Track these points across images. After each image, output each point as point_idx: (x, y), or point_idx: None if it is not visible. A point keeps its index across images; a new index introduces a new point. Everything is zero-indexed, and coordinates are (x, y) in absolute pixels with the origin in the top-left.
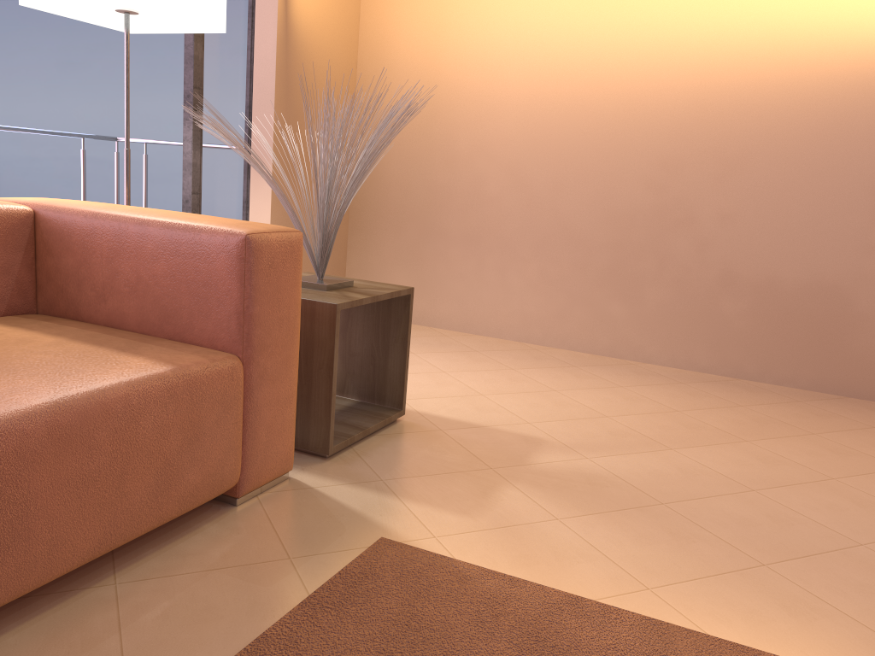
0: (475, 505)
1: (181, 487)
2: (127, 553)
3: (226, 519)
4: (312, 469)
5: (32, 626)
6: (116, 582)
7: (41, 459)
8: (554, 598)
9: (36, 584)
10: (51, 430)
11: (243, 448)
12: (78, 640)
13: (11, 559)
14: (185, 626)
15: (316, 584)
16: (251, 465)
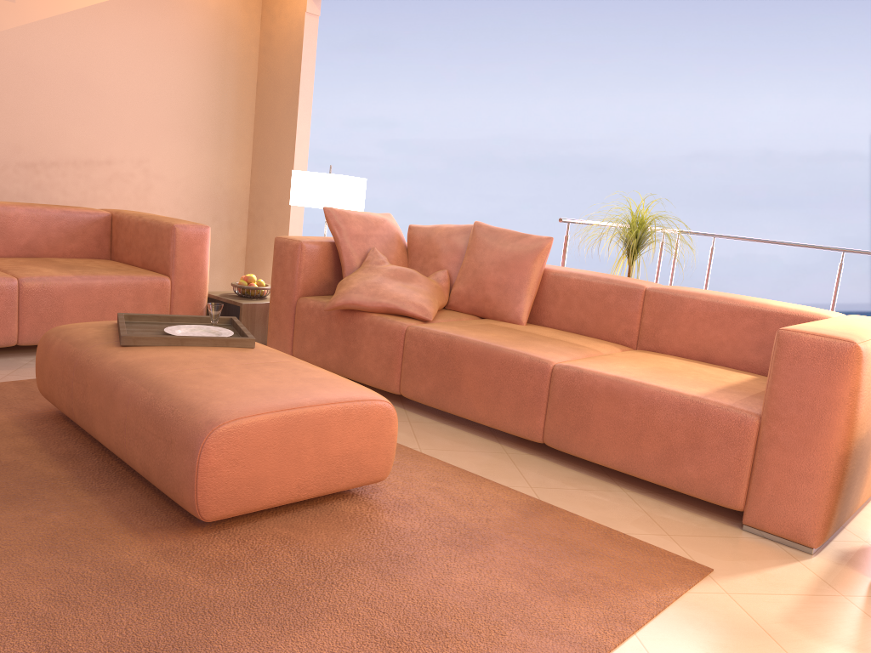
0: (814, 632)
1: (680, 470)
2: (659, 496)
3: (717, 524)
4: (842, 567)
5: (583, 475)
6: (625, 491)
7: (599, 397)
8: (632, 615)
9: (589, 457)
10: (607, 387)
11: (749, 486)
12: (572, 482)
13: (579, 435)
14: (585, 501)
15: (635, 537)
16: (753, 504)
